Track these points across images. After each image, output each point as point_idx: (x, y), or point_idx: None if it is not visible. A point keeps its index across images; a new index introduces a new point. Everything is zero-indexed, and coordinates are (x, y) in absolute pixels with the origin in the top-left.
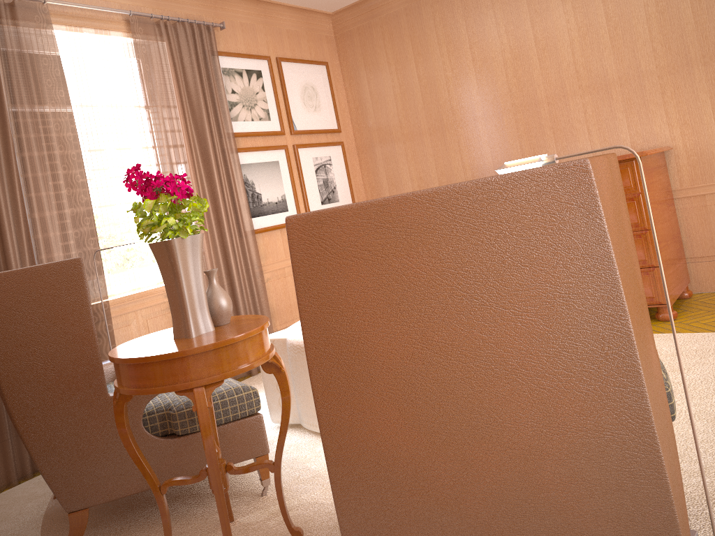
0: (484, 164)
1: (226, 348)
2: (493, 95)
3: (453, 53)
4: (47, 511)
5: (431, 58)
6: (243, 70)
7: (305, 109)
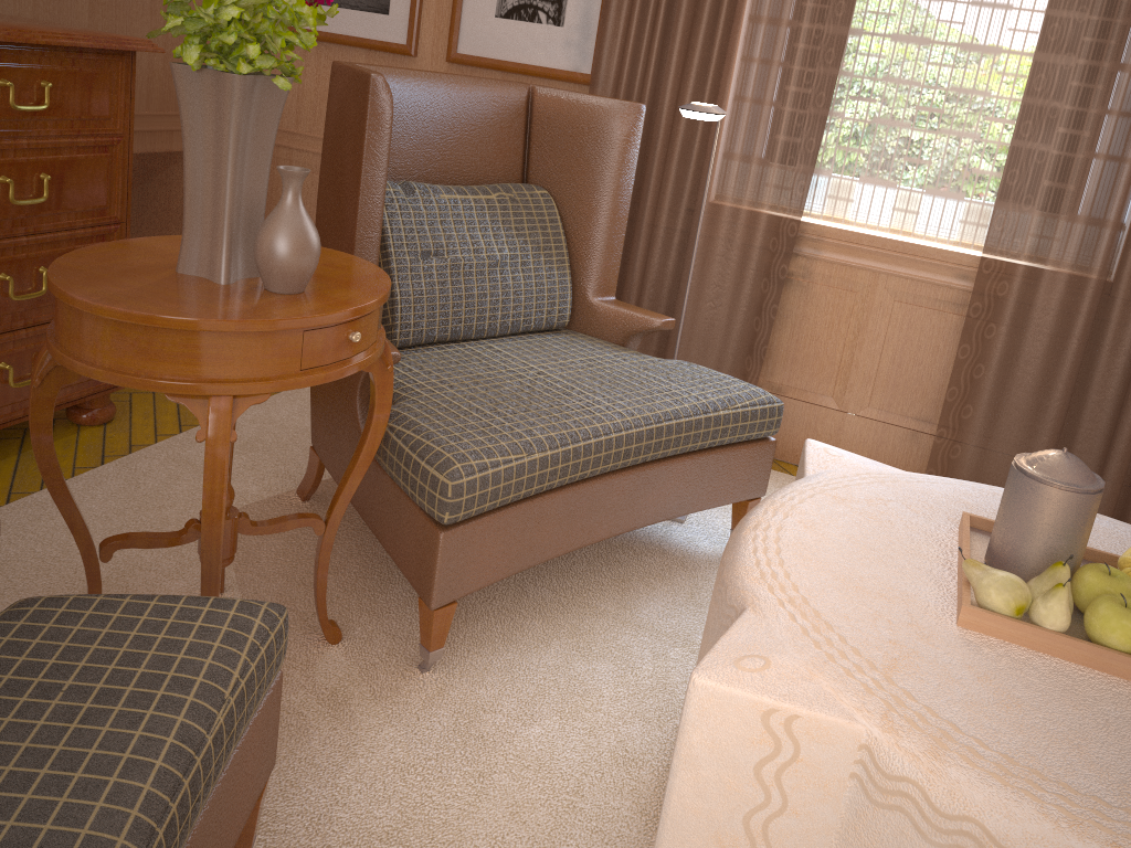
0: None
1: (70, 308)
2: None
3: None
4: None
5: None
6: None
7: None
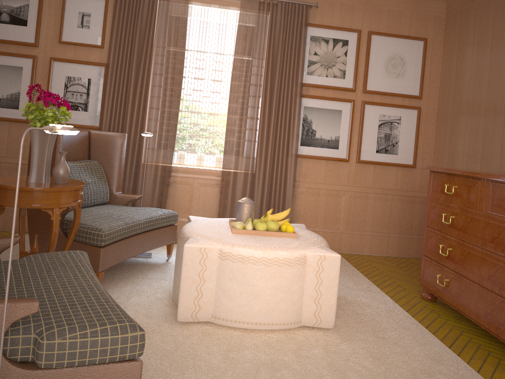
0: None
1: (10, 190)
2: None
3: None
4: None
5: (502, 44)
6: (330, 38)
7: (385, 74)
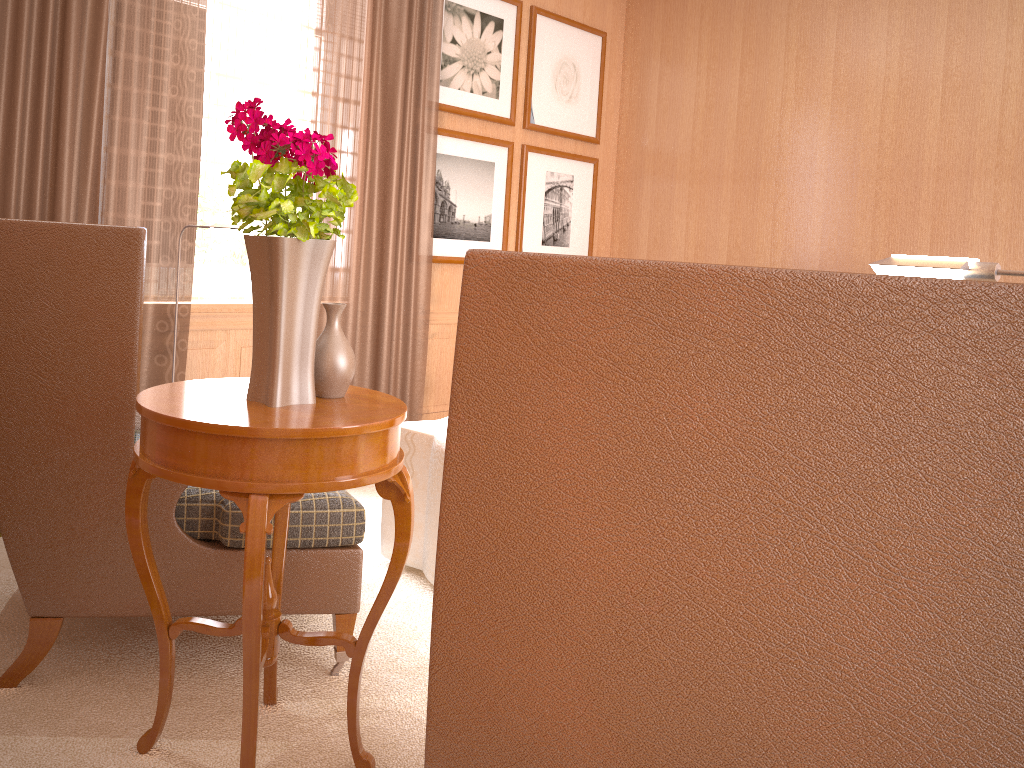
0: (807, 247)
1: (321, 442)
2: (850, 145)
3: (805, 64)
4: (16, 594)
5: (767, 64)
6: (477, 12)
7: (554, 95)
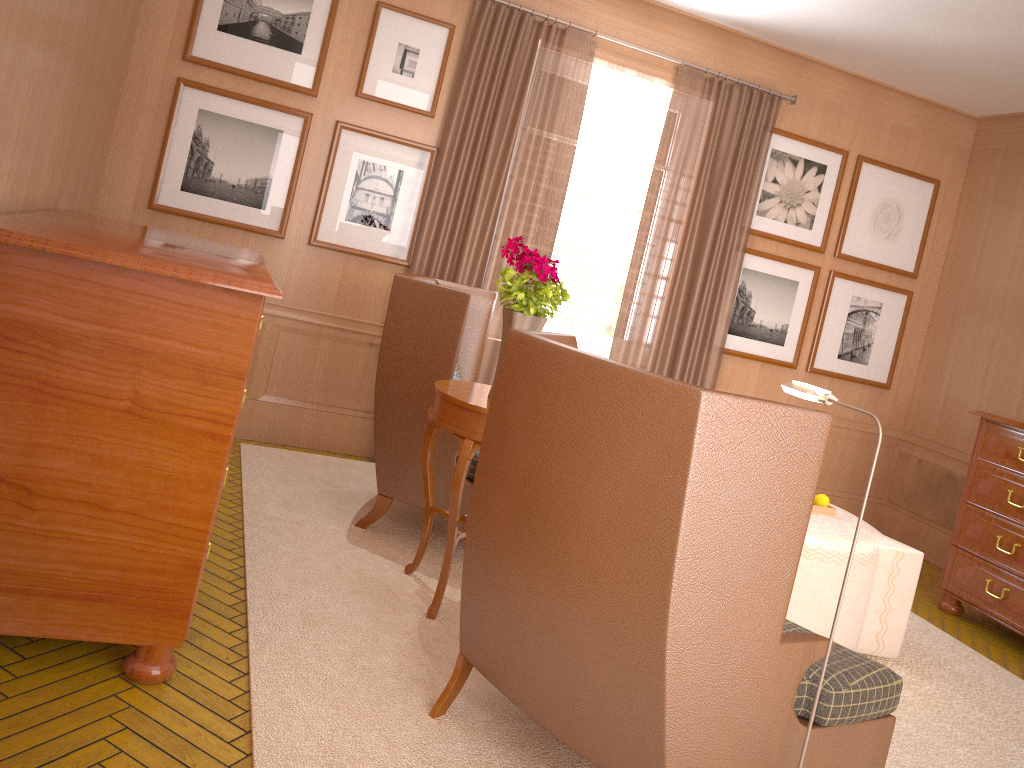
0: None
1: None
2: None
3: None
4: None
5: None
6: (800, 158)
7: (871, 231)
